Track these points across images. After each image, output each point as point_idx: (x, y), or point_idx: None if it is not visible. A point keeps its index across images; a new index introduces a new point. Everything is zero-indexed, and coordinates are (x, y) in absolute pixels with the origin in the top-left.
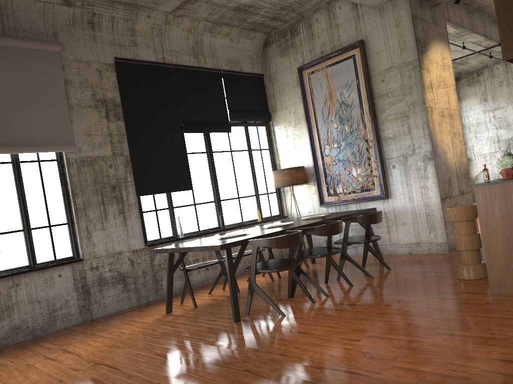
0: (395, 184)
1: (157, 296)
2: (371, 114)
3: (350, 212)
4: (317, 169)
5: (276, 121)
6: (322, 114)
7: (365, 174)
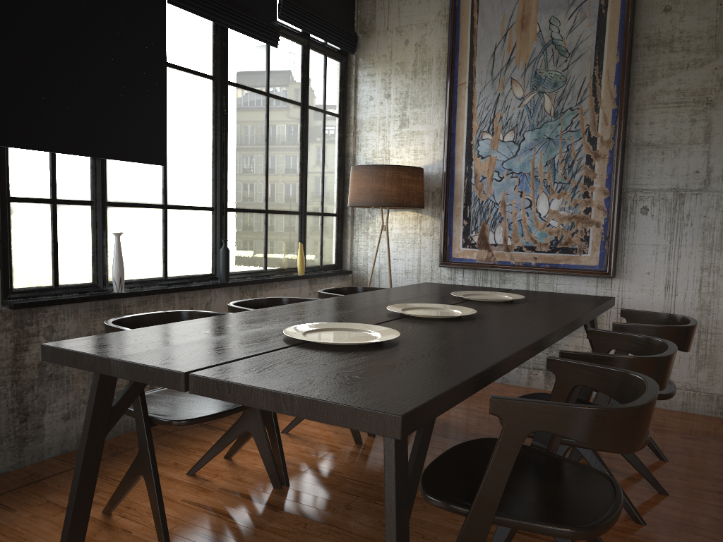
0: (638, 250)
1: (20, 460)
2: (625, 81)
3: (578, 302)
4: (451, 183)
5: (368, 58)
6: (491, 61)
7: (571, 215)
